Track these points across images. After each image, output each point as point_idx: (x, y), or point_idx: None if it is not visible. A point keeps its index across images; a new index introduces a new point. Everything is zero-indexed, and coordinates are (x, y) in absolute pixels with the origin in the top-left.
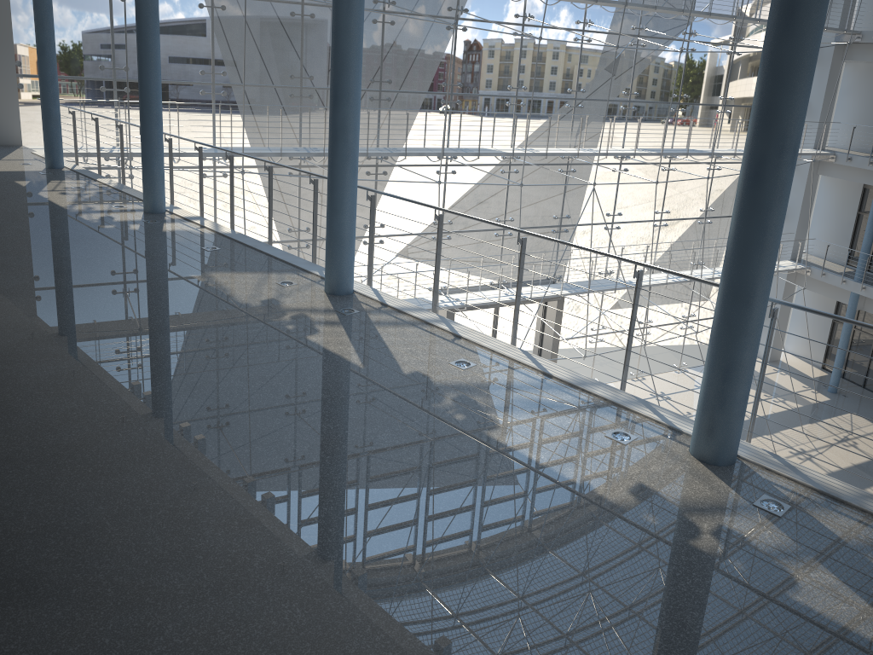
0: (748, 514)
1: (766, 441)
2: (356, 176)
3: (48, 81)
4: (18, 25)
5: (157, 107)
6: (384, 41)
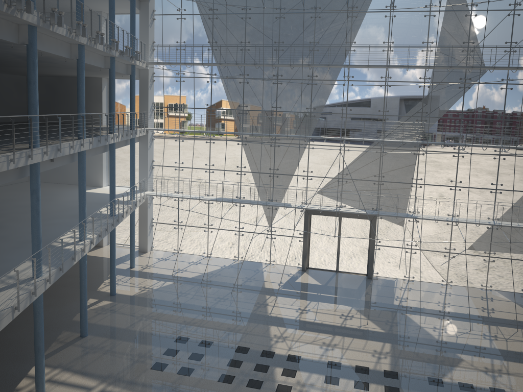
0: (10, 148)
1: (477, 326)
2: (82, 109)
3: (131, 103)
4: (155, 91)
5: (112, 103)
6: (278, 91)
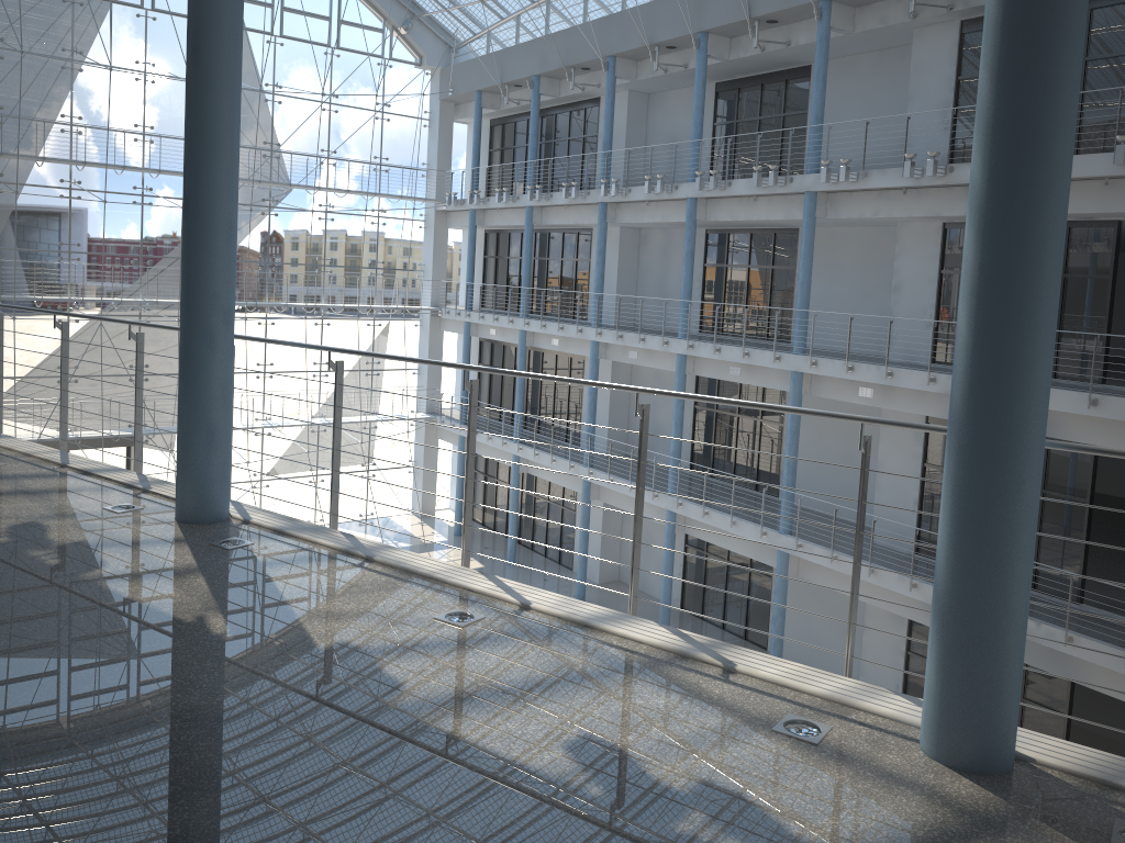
0: None
1: None
2: None
3: None
4: None
5: None
6: None
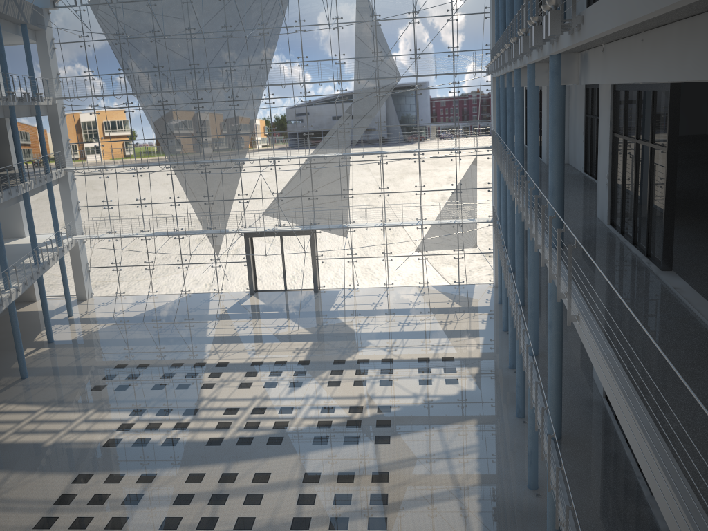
0: None
1: (397, 317)
2: None
3: (41, 146)
4: (68, 127)
5: (18, 152)
6: (200, 115)
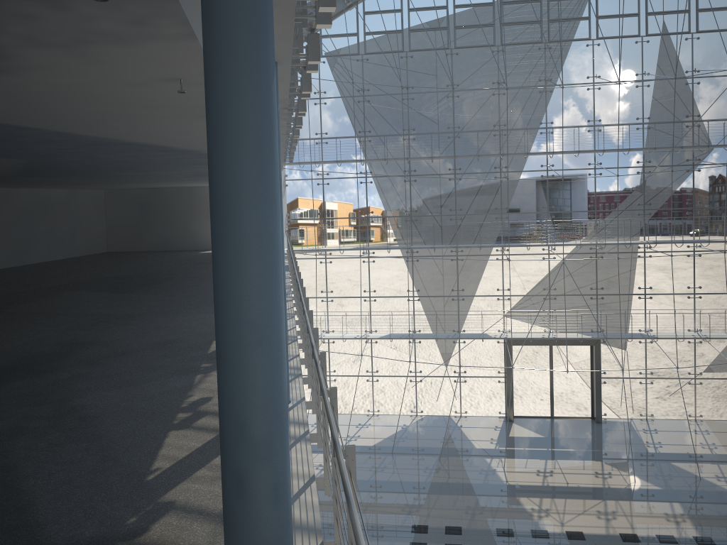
0: None
1: None
2: None
3: None
4: (288, 199)
5: None
6: (456, 188)
